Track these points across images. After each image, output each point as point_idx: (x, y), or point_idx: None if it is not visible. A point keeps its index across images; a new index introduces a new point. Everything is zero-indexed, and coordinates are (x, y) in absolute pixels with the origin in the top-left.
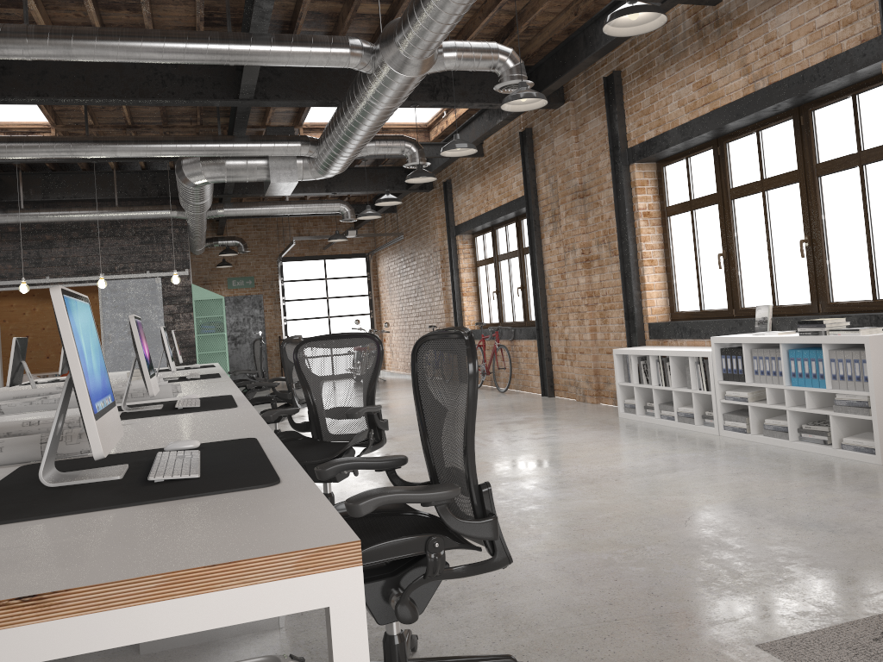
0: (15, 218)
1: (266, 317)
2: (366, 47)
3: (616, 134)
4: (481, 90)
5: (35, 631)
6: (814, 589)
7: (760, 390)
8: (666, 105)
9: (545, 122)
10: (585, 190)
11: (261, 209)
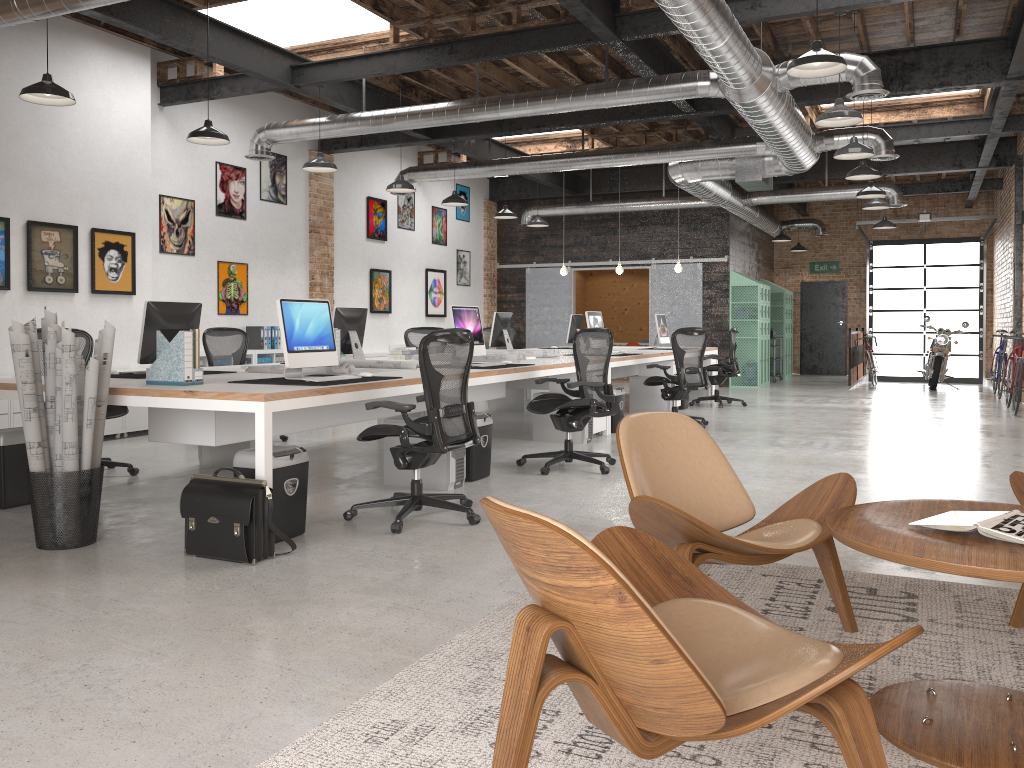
0: (584, 210)
1: (849, 306)
2: (714, 78)
3: None
4: (947, 72)
5: (191, 400)
6: None
7: None
8: None
9: None
10: None
11: (796, 196)
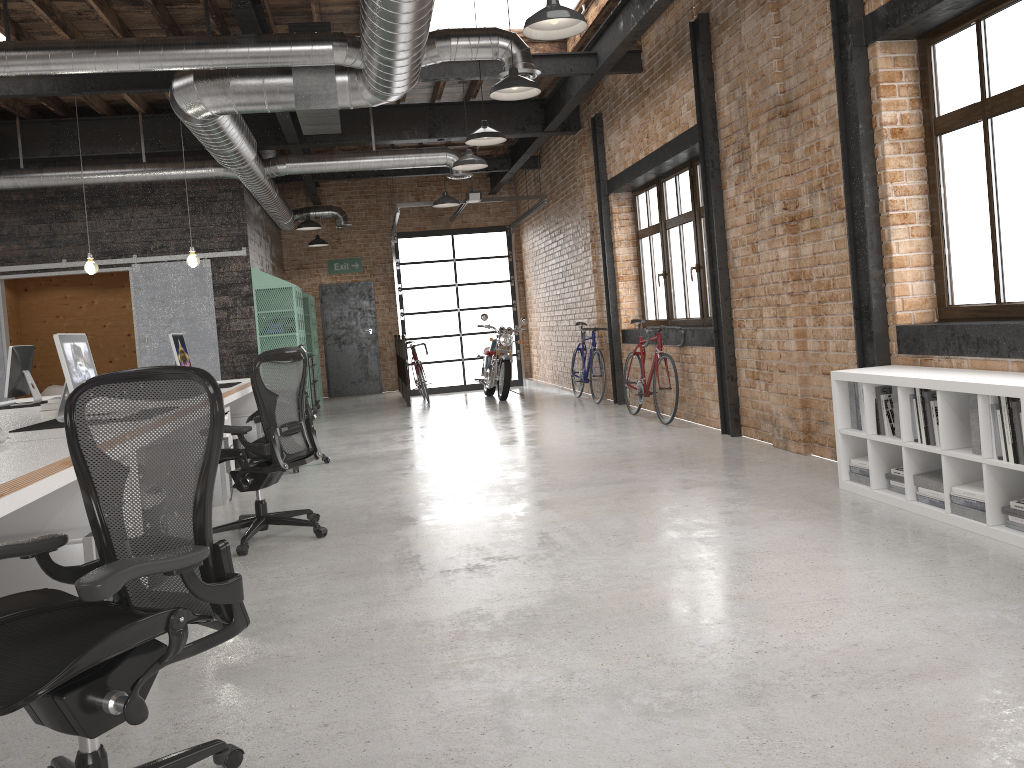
0: (12, 182)
1: (378, 311)
2: None
3: None
4: None
5: None
6: None
7: None
8: None
9: None
10: (791, 103)
11: (337, 162)
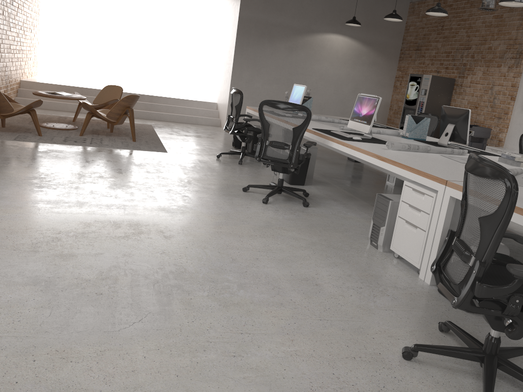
0: None
1: None
2: None
3: None
4: None
5: None
6: (134, 154)
7: None
8: None
9: None
10: None
11: None
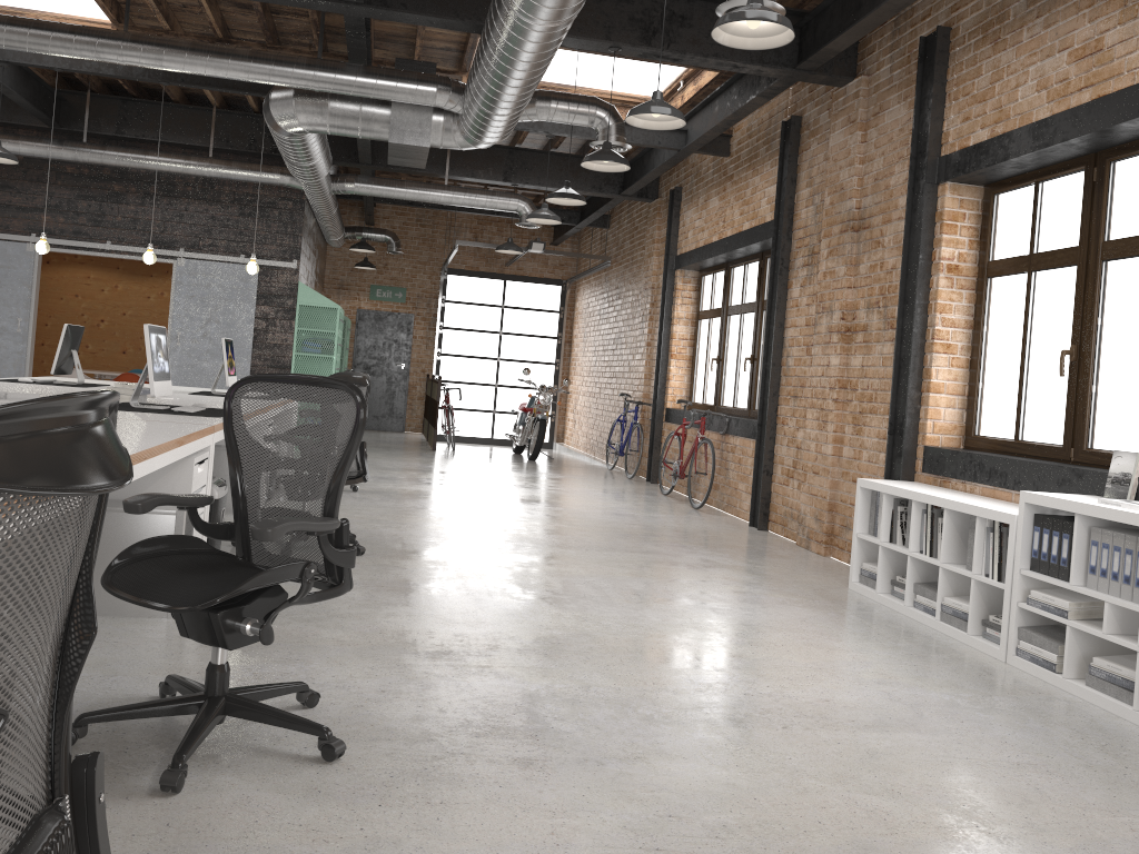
0: (73, 154)
1: (415, 346)
2: None
3: (926, 132)
4: None
5: None
6: None
7: (1094, 601)
8: (1017, 87)
9: (822, 109)
10: (864, 220)
11: (407, 190)
